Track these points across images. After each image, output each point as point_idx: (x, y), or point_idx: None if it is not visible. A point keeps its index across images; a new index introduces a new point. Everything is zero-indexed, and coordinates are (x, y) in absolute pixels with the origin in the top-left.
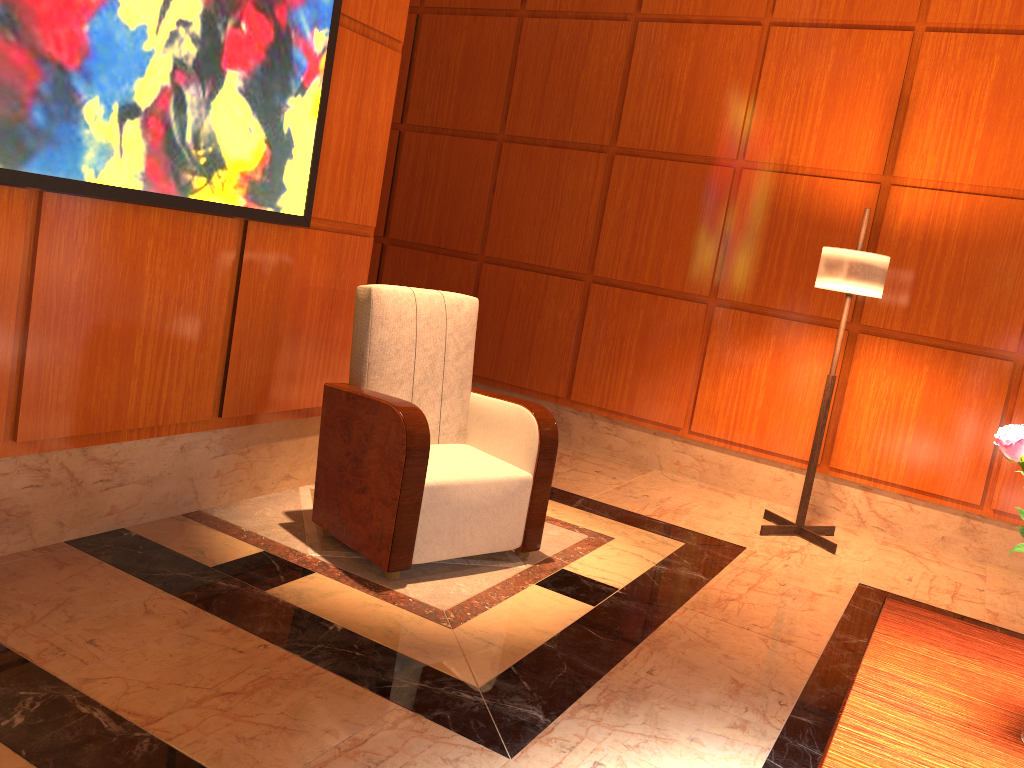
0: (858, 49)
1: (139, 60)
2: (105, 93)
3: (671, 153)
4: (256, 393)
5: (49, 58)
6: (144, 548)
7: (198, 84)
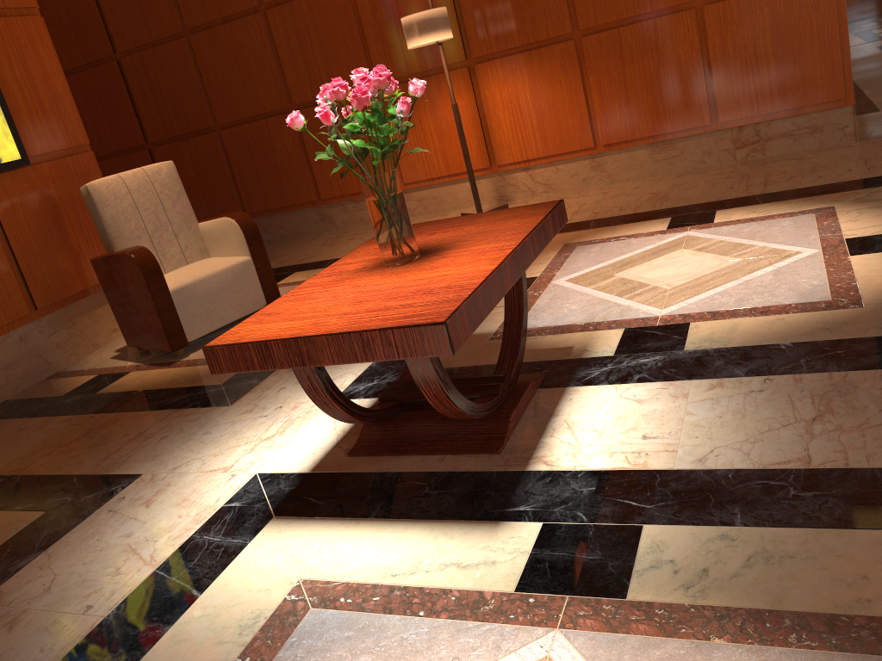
0: None
1: None
2: None
3: None
4: (56, 285)
5: None
6: (19, 404)
7: None
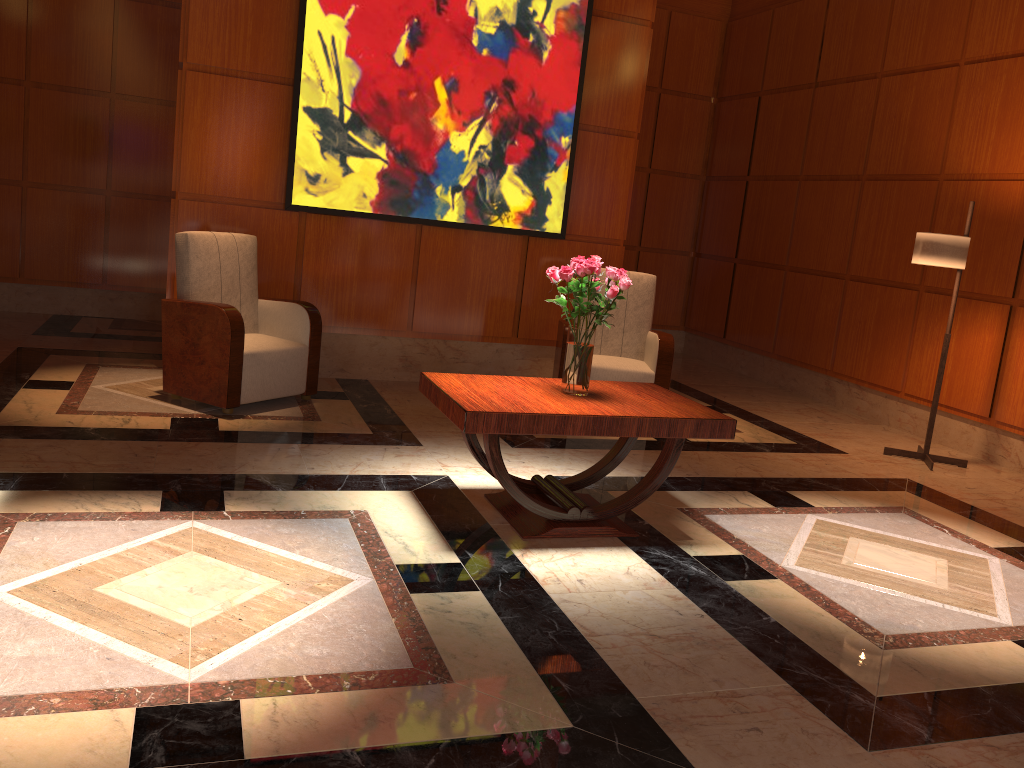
0: (1021, 73)
1: (460, 166)
2: (445, 182)
3: (900, 175)
4: (539, 328)
5: (420, 171)
6: None
7: (491, 173)
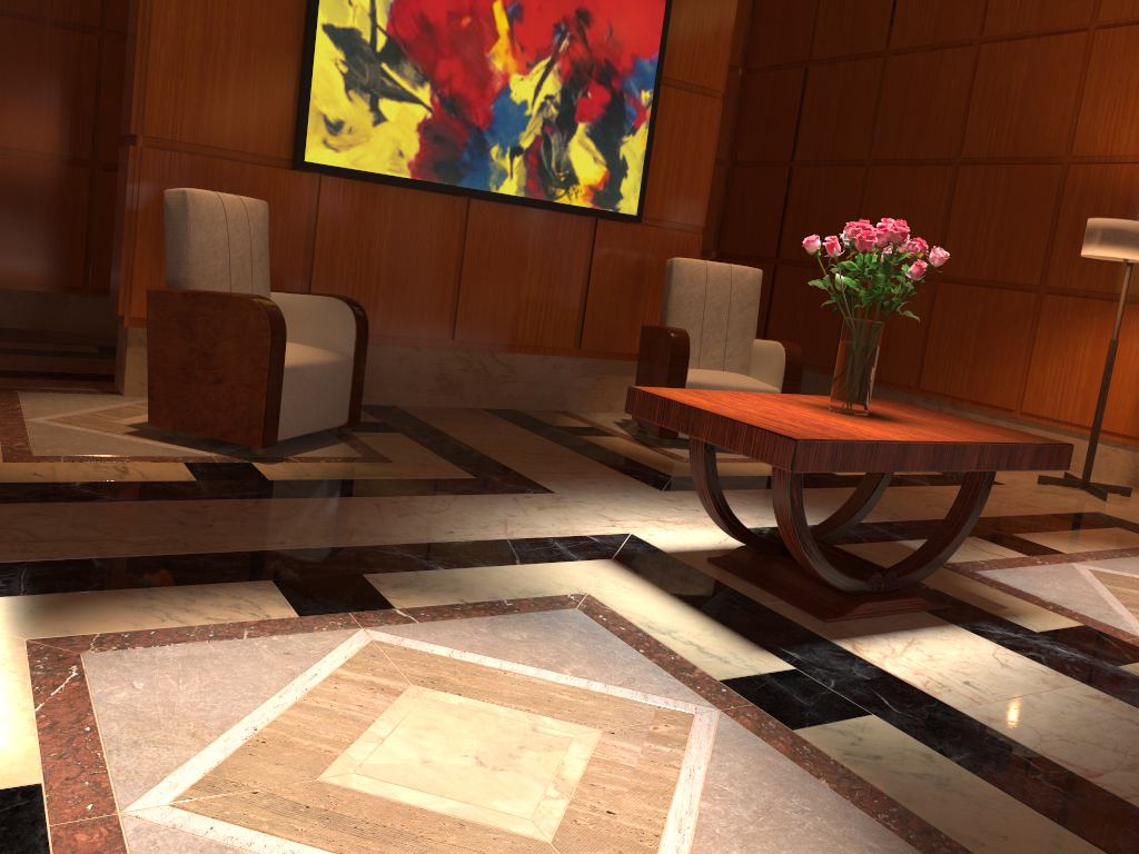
0: None
1: (522, 121)
2: (502, 141)
3: (1008, 158)
4: (605, 336)
5: (472, 125)
6: (522, 416)
7: (559, 132)
